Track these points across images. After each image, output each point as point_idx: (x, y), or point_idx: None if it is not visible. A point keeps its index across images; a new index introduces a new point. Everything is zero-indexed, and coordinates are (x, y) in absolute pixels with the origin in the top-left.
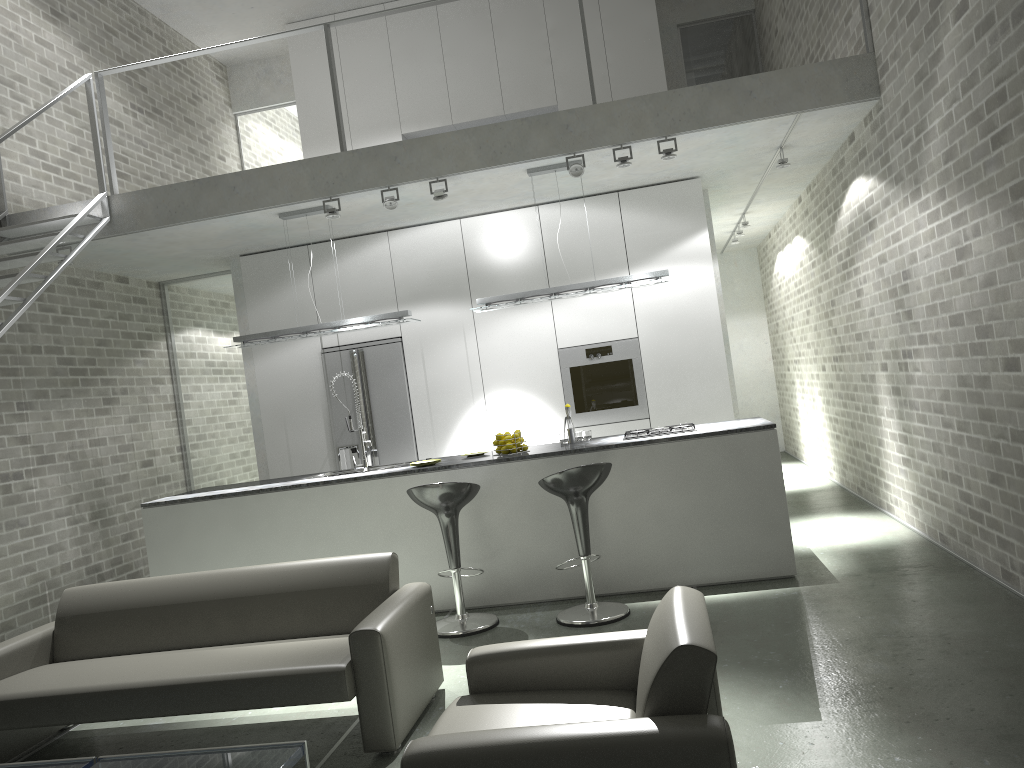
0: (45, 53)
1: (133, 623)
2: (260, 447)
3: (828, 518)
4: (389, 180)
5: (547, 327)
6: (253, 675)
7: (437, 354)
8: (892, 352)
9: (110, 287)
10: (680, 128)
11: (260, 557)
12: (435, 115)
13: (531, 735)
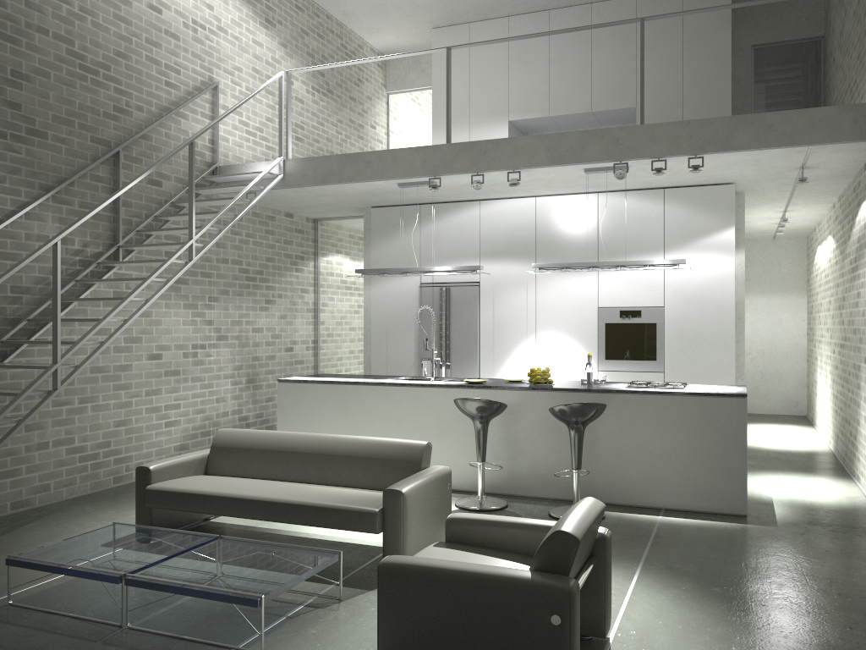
0: (257, 50)
1: (256, 458)
2: (367, 349)
3: (804, 477)
4: (478, 168)
5: (592, 289)
6: (320, 505)
7: (504, 299)
8: None
9: (280, 220)
10: (708, 149)
11: (350, 429)
12: (536, 108)
13: (456, 566)
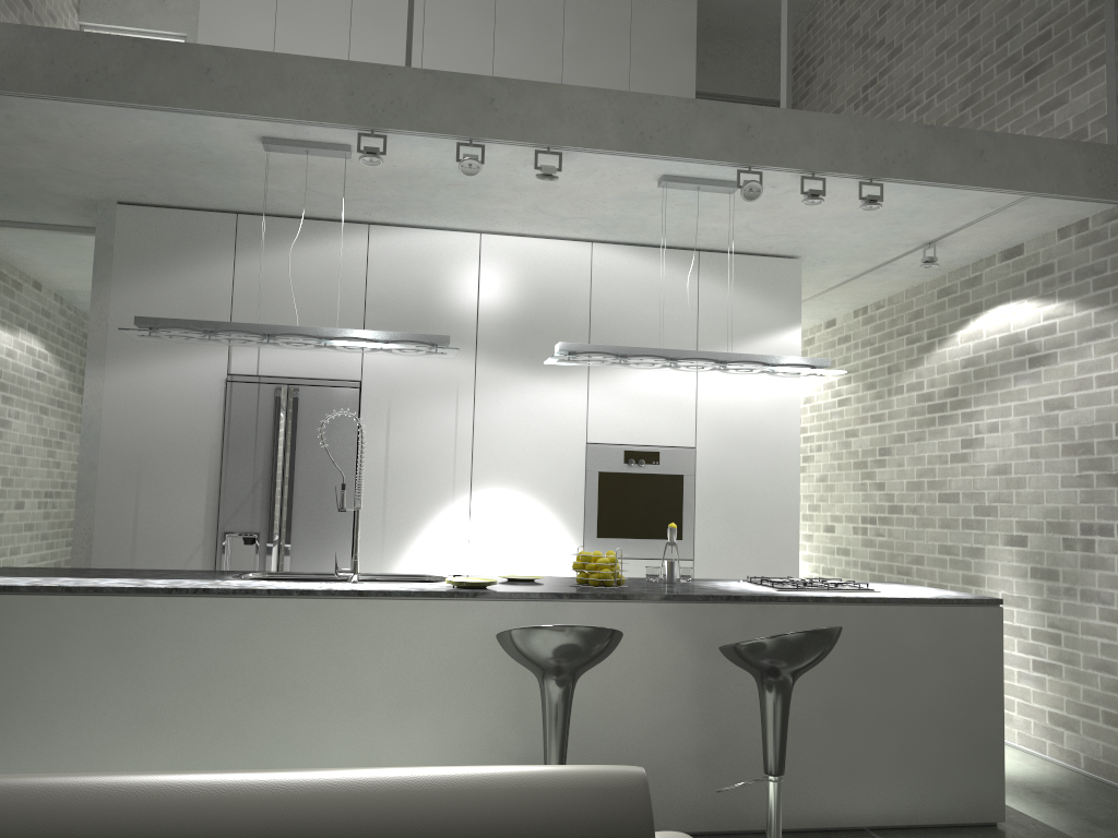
0: None
1: None
2: (85, 512)
3: None
4: (476, 130)
5: (577, 410)
6: None
7: (411, 417)
8: (1049, 524)
9: None
10: (892, 173)
11: (147, 715)
12: None
13: None
